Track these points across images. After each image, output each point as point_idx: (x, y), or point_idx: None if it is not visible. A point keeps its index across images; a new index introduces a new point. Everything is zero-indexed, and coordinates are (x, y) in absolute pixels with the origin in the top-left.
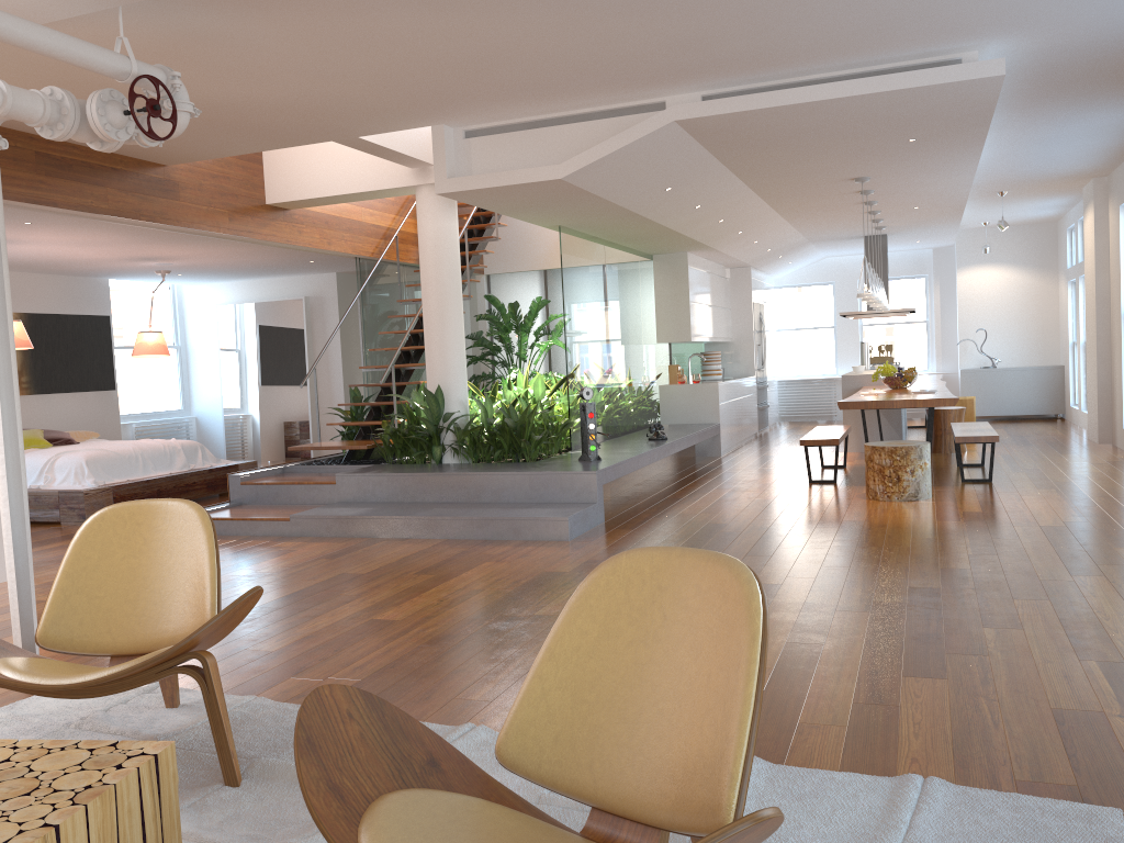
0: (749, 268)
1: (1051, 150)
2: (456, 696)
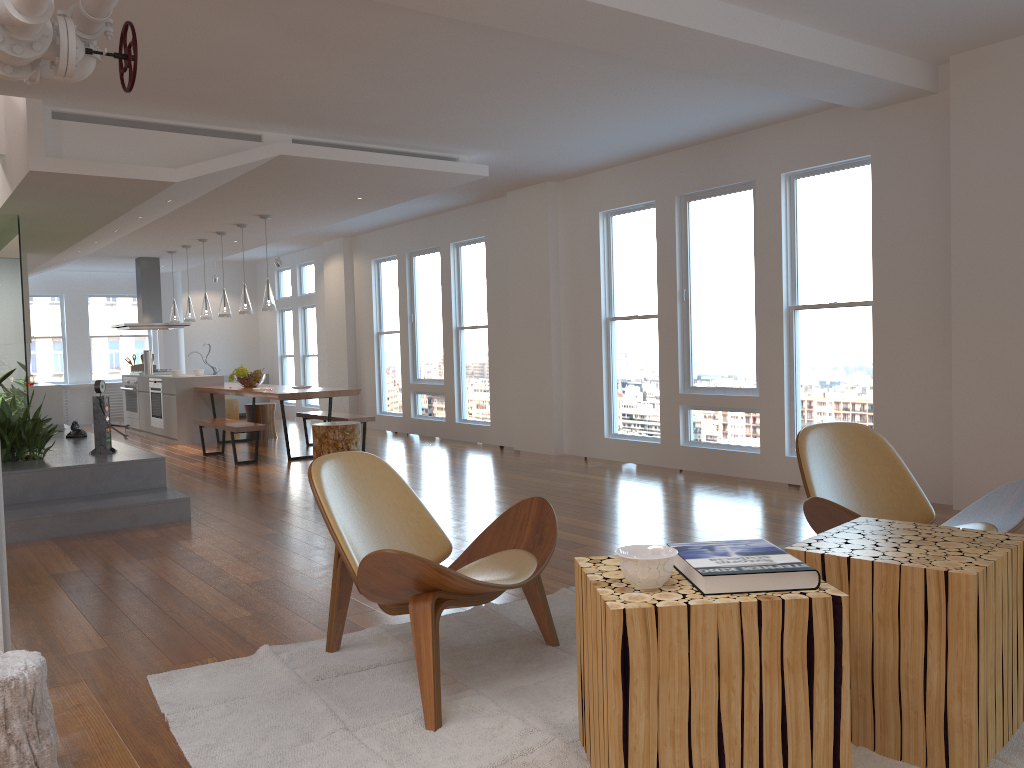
0: None
1: (364, 216)
2: None
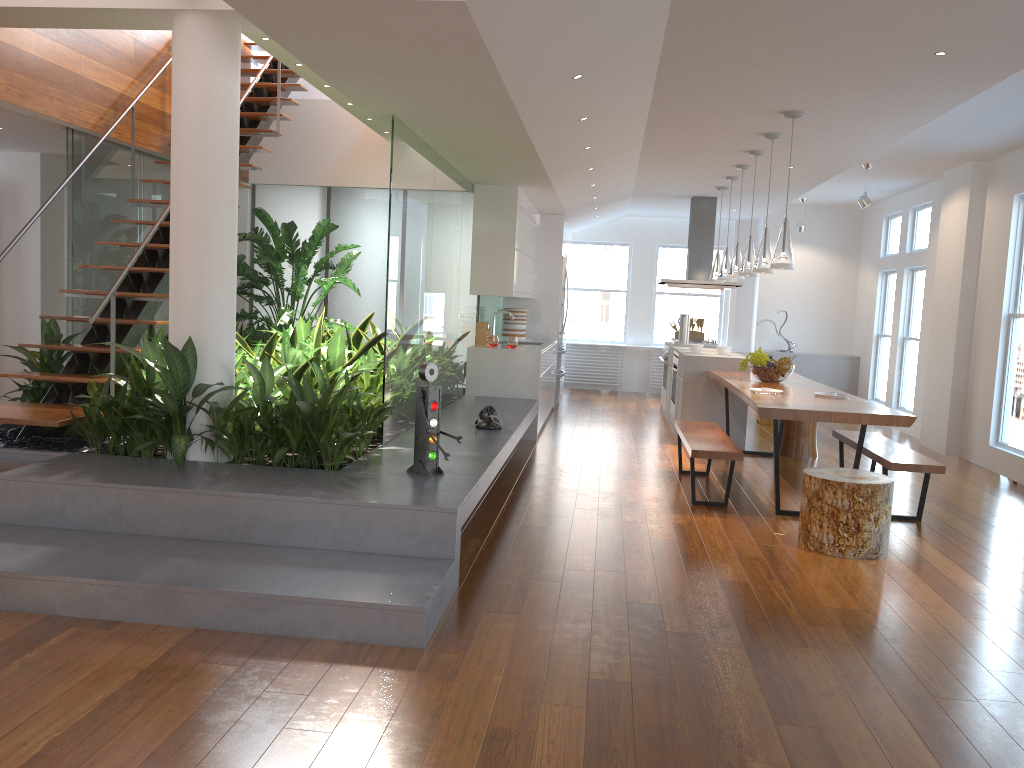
0: (562, 216)
1: (993, 115)
2: None
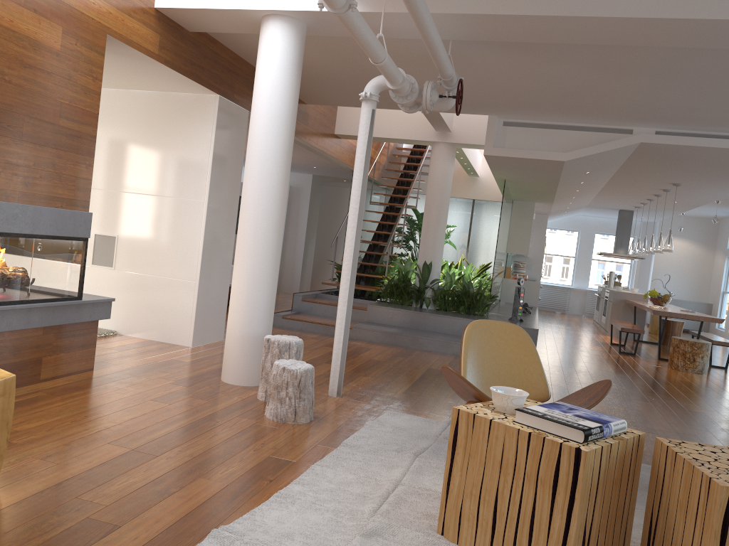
0: (547, 215)
1: None
2: None
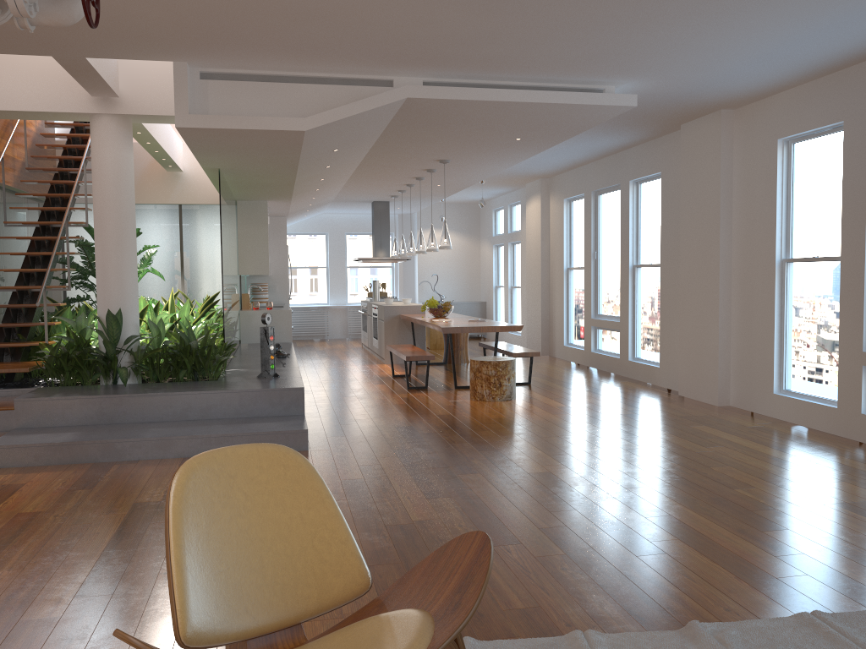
0: (285, 217)
1: (547, 158)
2: (501, 608)
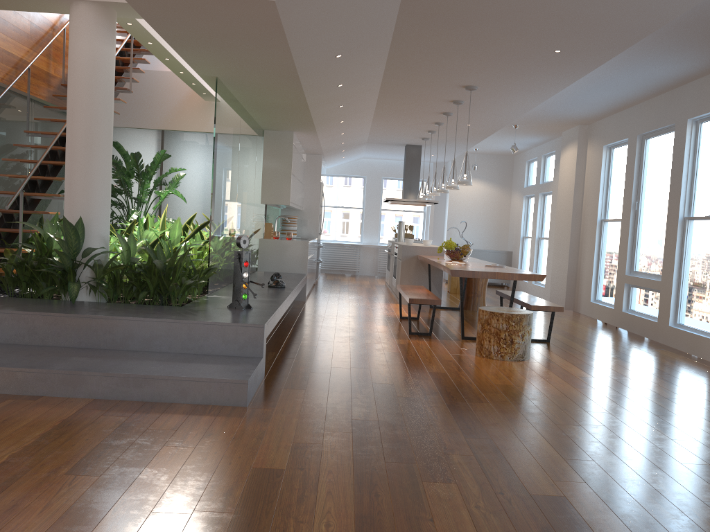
0: (320, 156)
1: (590, 94)
2: None
